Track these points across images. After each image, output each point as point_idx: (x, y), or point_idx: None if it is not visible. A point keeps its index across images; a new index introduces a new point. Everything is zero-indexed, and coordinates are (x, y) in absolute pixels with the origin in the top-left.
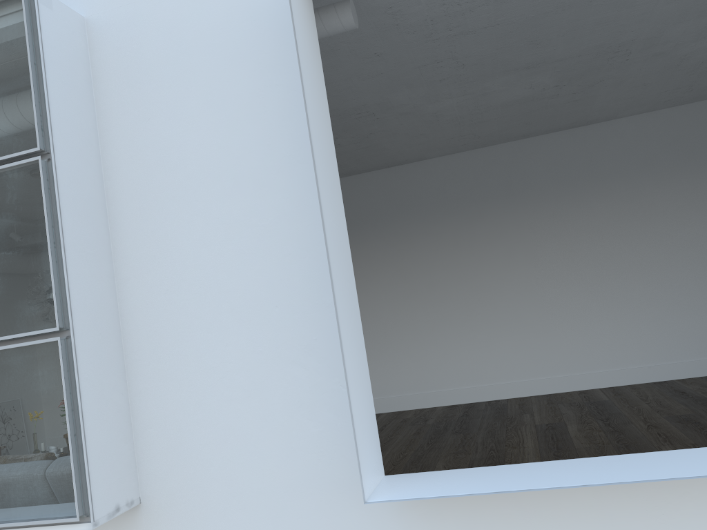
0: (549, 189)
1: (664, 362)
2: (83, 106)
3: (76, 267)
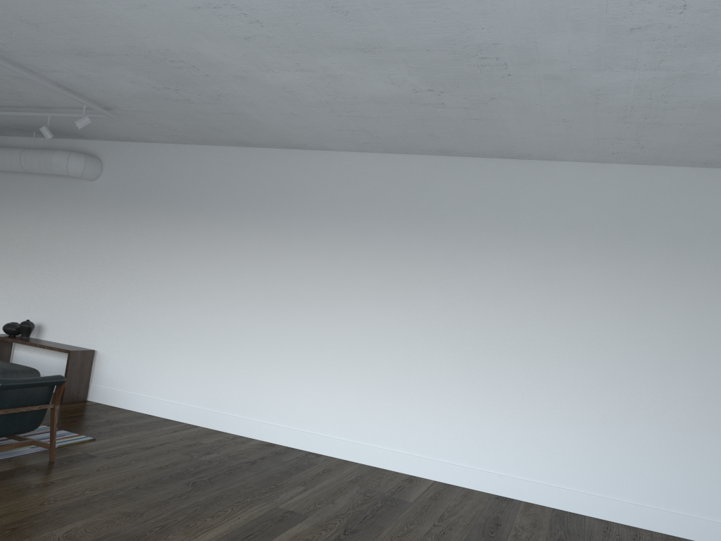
0: (454, 225)
1: (519, 476)
2: None
3: None
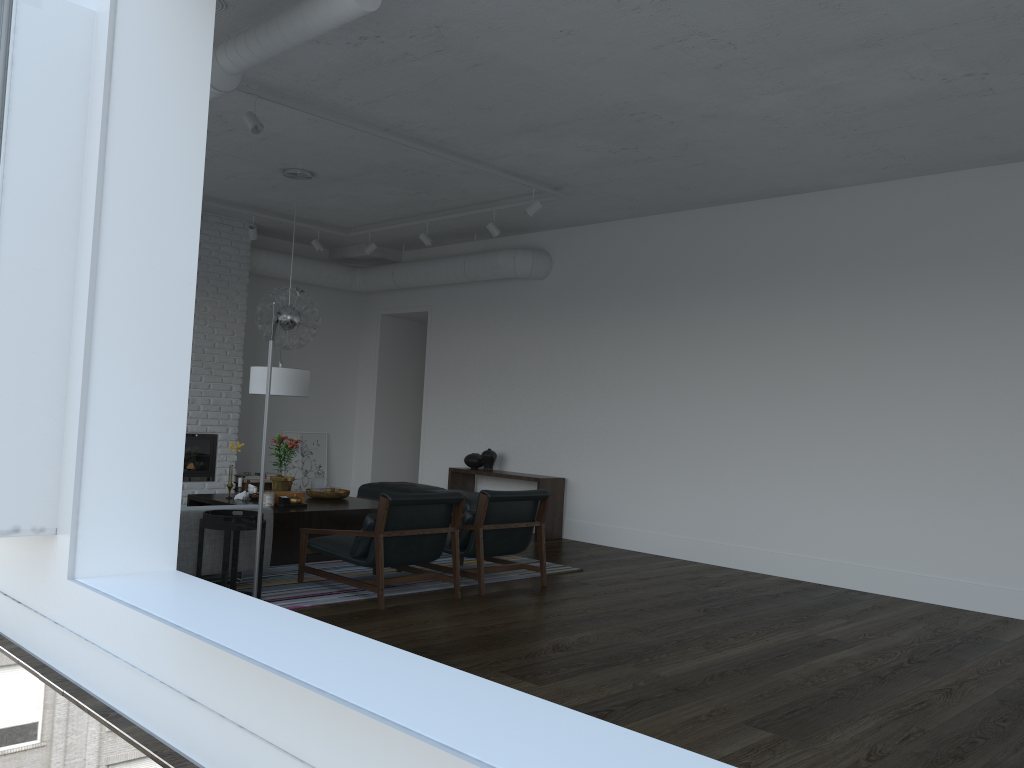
0: None
1: None
2: (67, 112)
3: (11, 281)
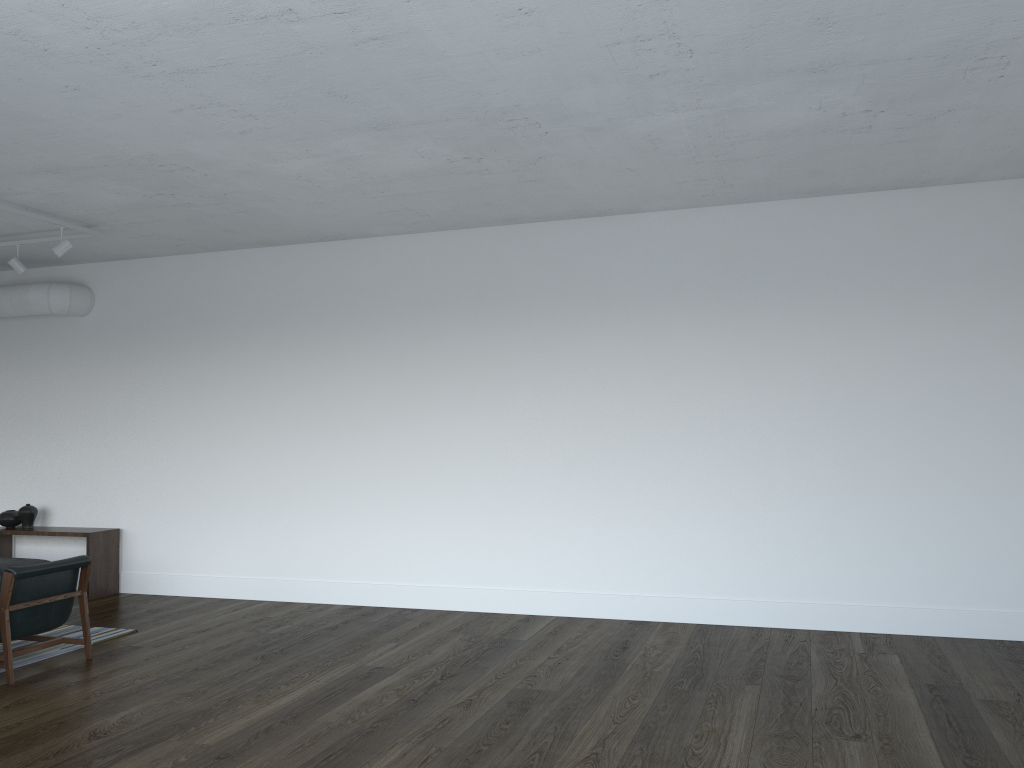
0: (536, 306)
1: (654, 593)
2: None
3: None
